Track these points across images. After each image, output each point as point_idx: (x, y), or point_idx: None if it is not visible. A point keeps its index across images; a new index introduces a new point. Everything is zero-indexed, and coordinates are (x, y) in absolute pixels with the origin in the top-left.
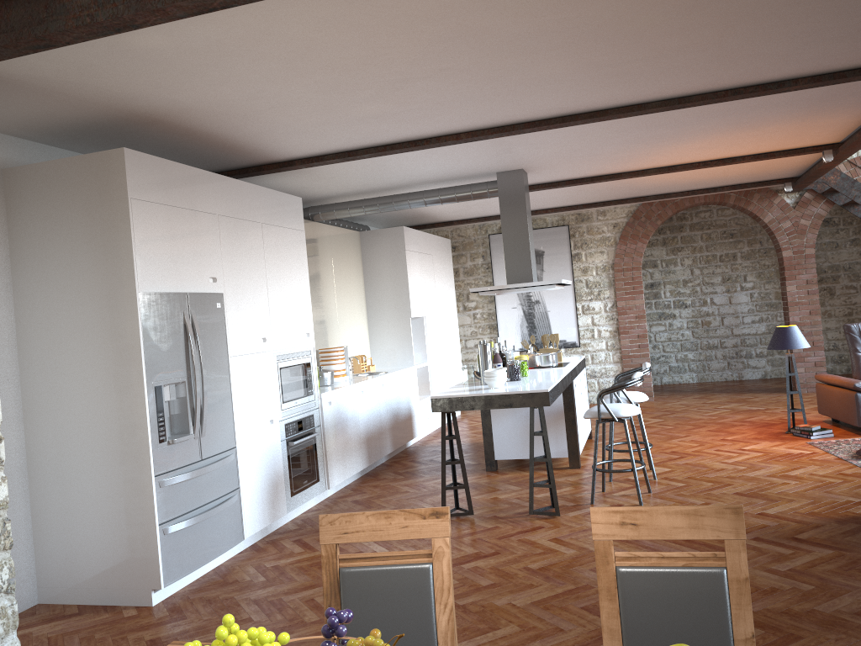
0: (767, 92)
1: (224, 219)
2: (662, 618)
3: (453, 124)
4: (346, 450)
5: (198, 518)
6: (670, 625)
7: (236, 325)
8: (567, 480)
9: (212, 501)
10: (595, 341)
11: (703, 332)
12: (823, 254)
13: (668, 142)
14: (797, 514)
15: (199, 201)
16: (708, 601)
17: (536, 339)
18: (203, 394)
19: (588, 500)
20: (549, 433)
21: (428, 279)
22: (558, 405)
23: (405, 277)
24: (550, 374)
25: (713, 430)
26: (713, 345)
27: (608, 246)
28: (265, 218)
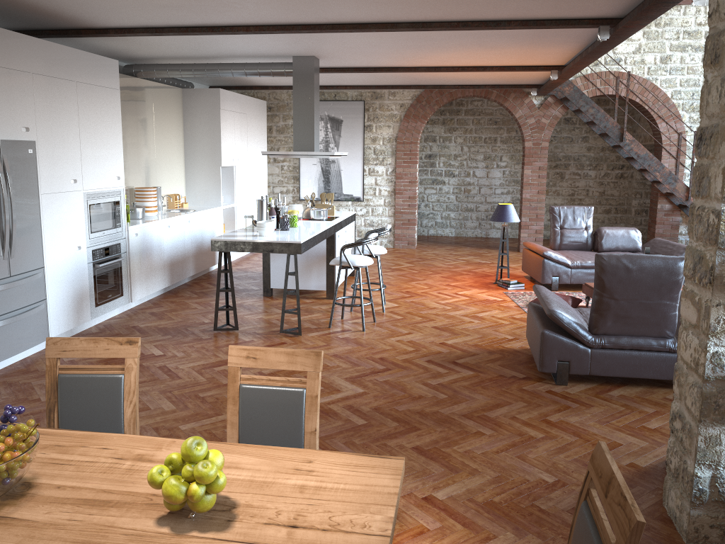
0: (488, 28)
1: (39, 77)
2: (263, 417)
3: (242, 19)
4: (150, 272)
5: (5, 322)
6: (267, 421)
7: (48, 168)
8: (320, 308)
9: (20, 309)
10: (376, 197)
11: (464, 198)
12: (561, 146)
13: (428, 51)
14: (466, 345)
15: (14, 60)
16: (291, 408)
17: (329, 192)
18: (12, 224)
19: (328, 324)
20: (313, 271)
21: (241, 135)
22: (322, 251)
23: (219, 132)
24: (314, 227)
25: (445, 276)
26: (470, 208)
27: (394, 122)
28: (80, 77)
